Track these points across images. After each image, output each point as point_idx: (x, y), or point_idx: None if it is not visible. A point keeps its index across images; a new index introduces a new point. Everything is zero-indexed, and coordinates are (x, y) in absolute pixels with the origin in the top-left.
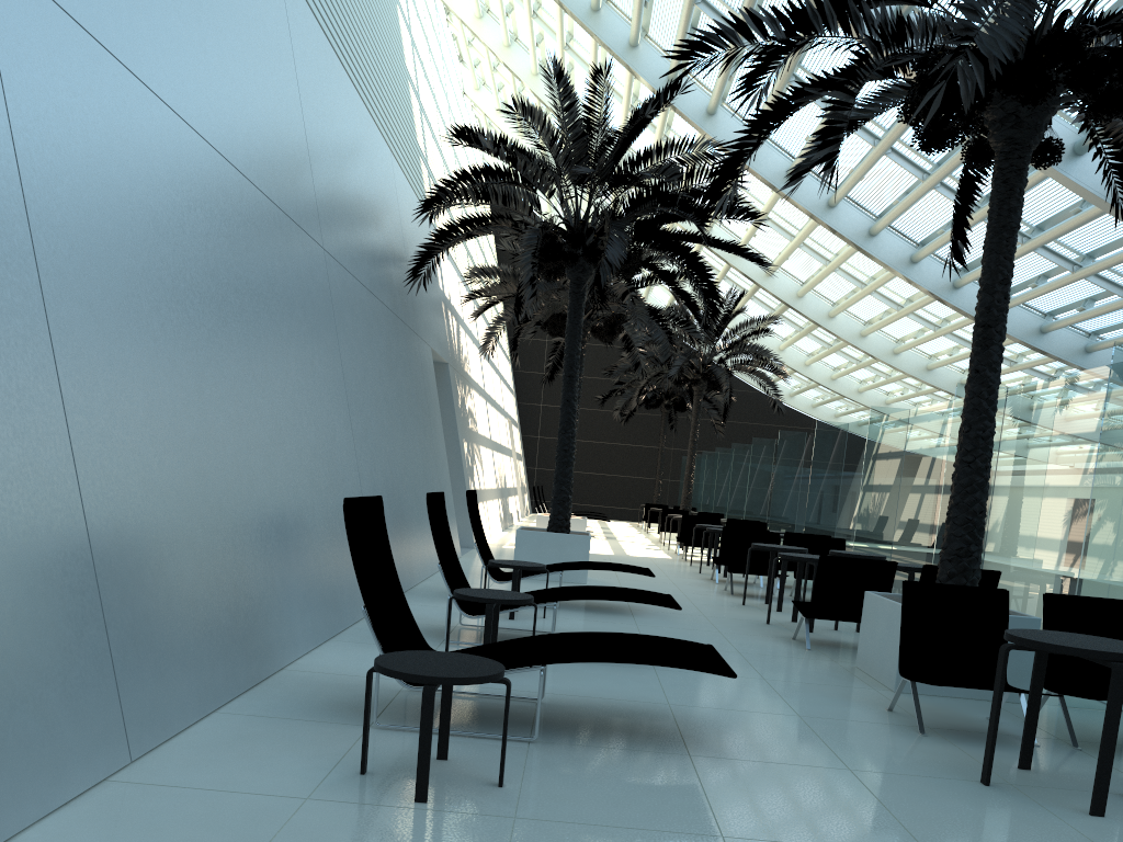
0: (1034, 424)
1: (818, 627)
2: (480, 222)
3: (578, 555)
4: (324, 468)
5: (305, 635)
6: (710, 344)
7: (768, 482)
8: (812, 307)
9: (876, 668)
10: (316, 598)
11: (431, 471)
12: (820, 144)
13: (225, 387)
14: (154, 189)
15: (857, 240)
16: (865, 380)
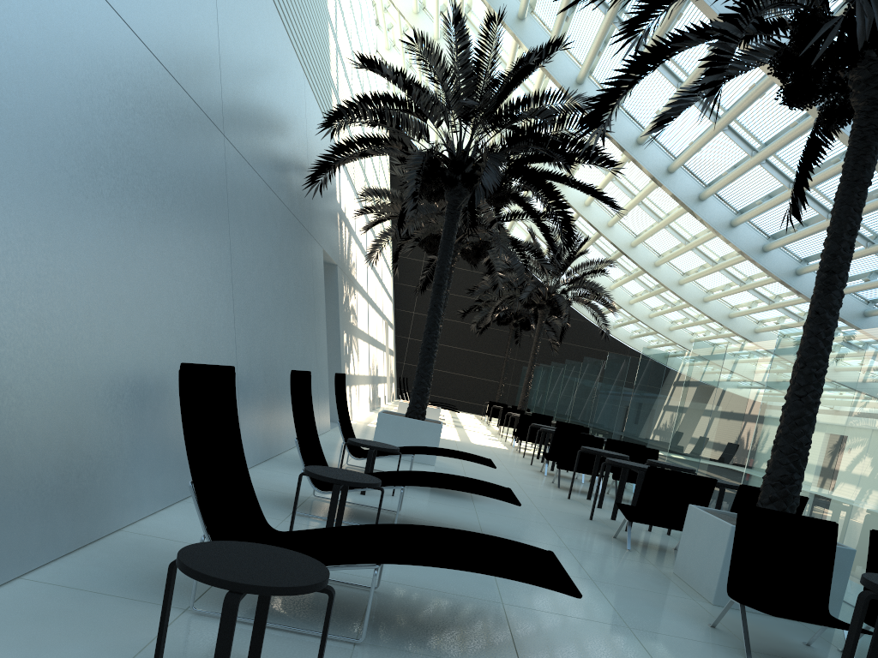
0: (849, 369)
1: (634, 527)
2: (375, 141)
3: (430, 440)
4: (197, 336)
5: (153, 496)
6: (555, 277)
7: (593, 395)
8: (641, 256)
9: (695, 578)
10: (171, 459)
11: (310, 354)
12: (707, 70)
13: (85, 238)
14: (15, 11)
15: (688, 202)
16: (676, 321)
